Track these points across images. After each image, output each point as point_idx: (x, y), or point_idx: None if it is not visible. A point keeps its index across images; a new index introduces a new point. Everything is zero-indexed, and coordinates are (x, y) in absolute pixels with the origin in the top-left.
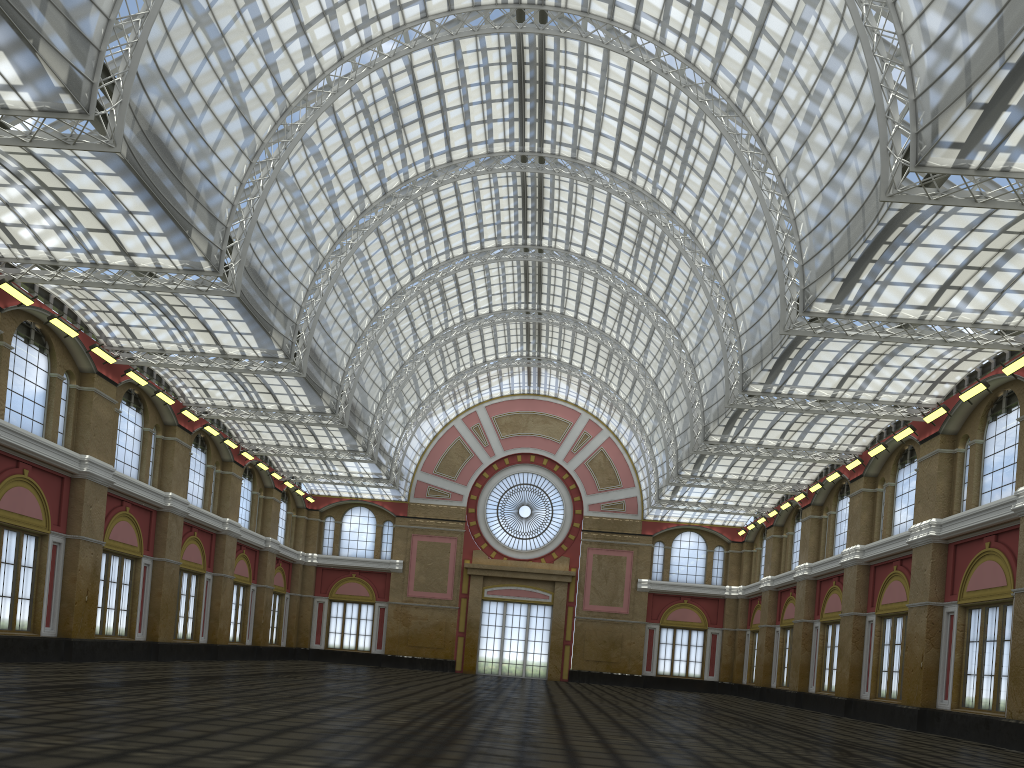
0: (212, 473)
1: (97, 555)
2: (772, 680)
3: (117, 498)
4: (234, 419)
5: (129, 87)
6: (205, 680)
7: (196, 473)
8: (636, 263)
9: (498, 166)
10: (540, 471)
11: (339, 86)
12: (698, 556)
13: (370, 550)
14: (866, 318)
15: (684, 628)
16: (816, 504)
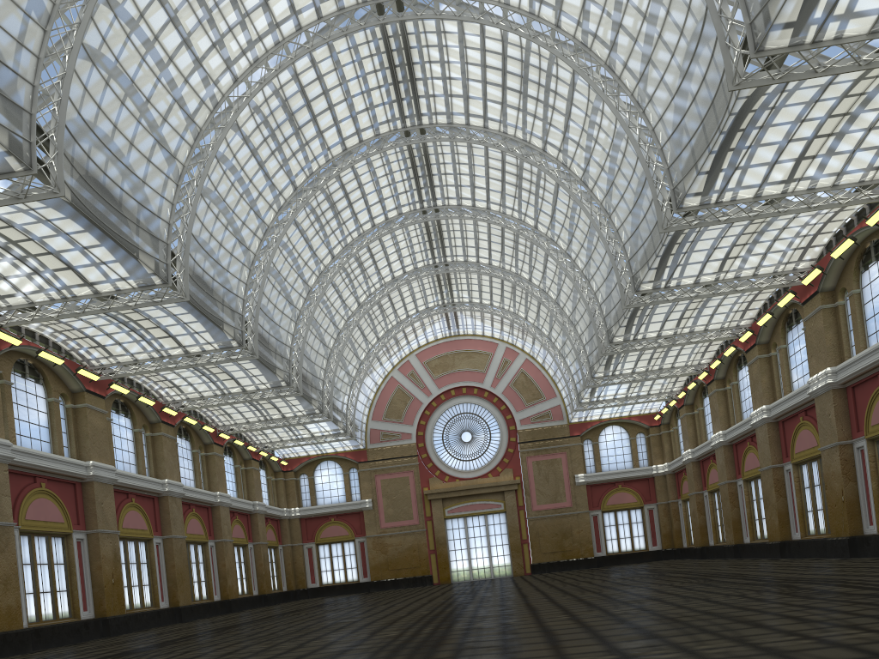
0: (198, 456)
1: (115, 543)
2: (709, 539)
3: (123, 492)
4: (207, 407)
5: (61, 139)
6: (223, 630)
7: (185, 459)
8: (520, 205)
9: (386, 145)
10: (473, 400)
11: (239, 104)
12: (623, 445)
13: (342, 495)
14: (734, 202)
15: (623, 509)
16: (719, 378)
